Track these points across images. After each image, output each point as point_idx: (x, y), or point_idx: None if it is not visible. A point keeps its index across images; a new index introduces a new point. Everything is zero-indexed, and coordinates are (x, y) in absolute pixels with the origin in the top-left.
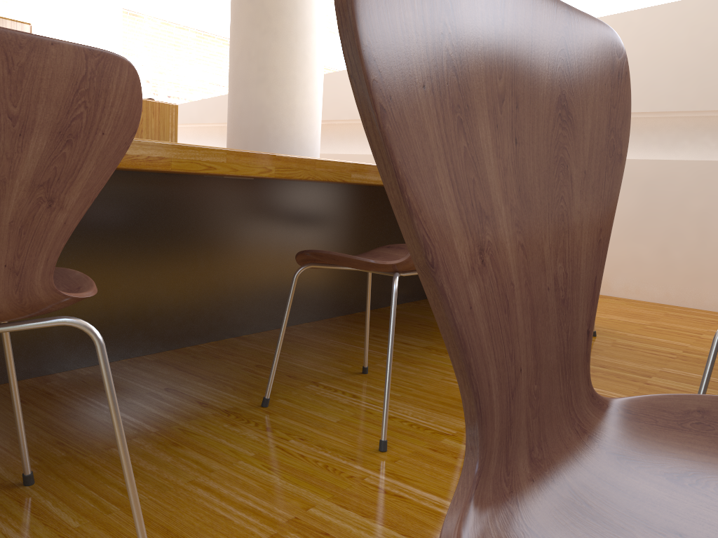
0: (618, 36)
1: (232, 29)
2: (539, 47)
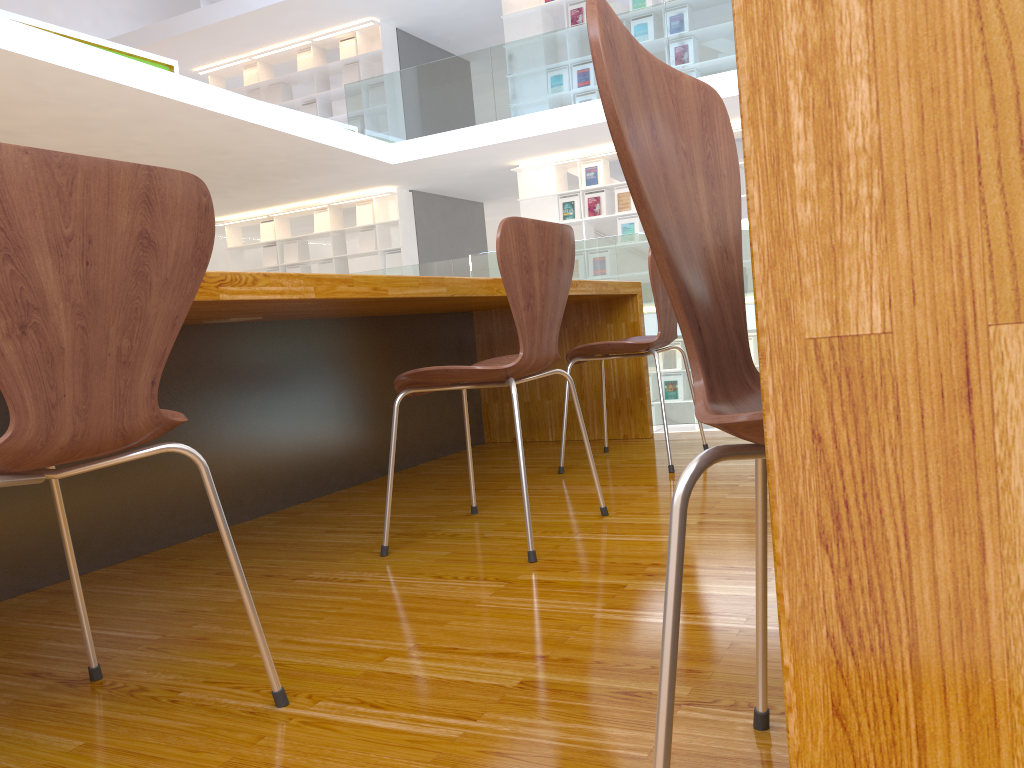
0: None
1: None
2: None
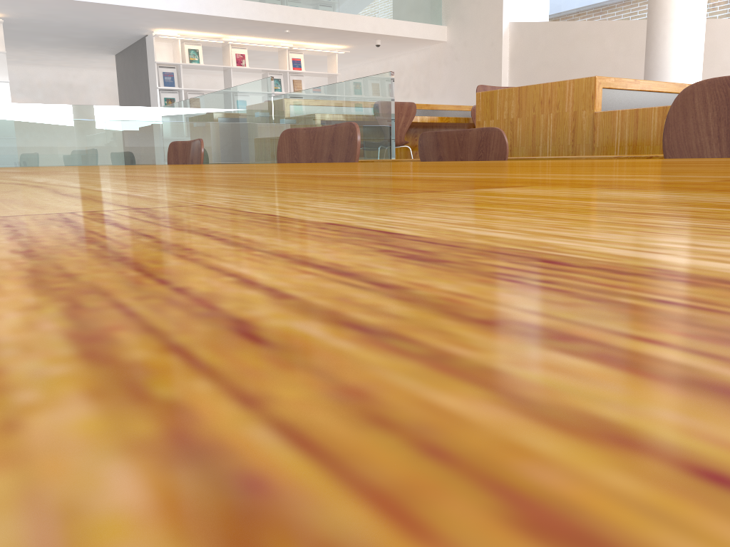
0: (200, 140)
1: None
2: (190, 152)
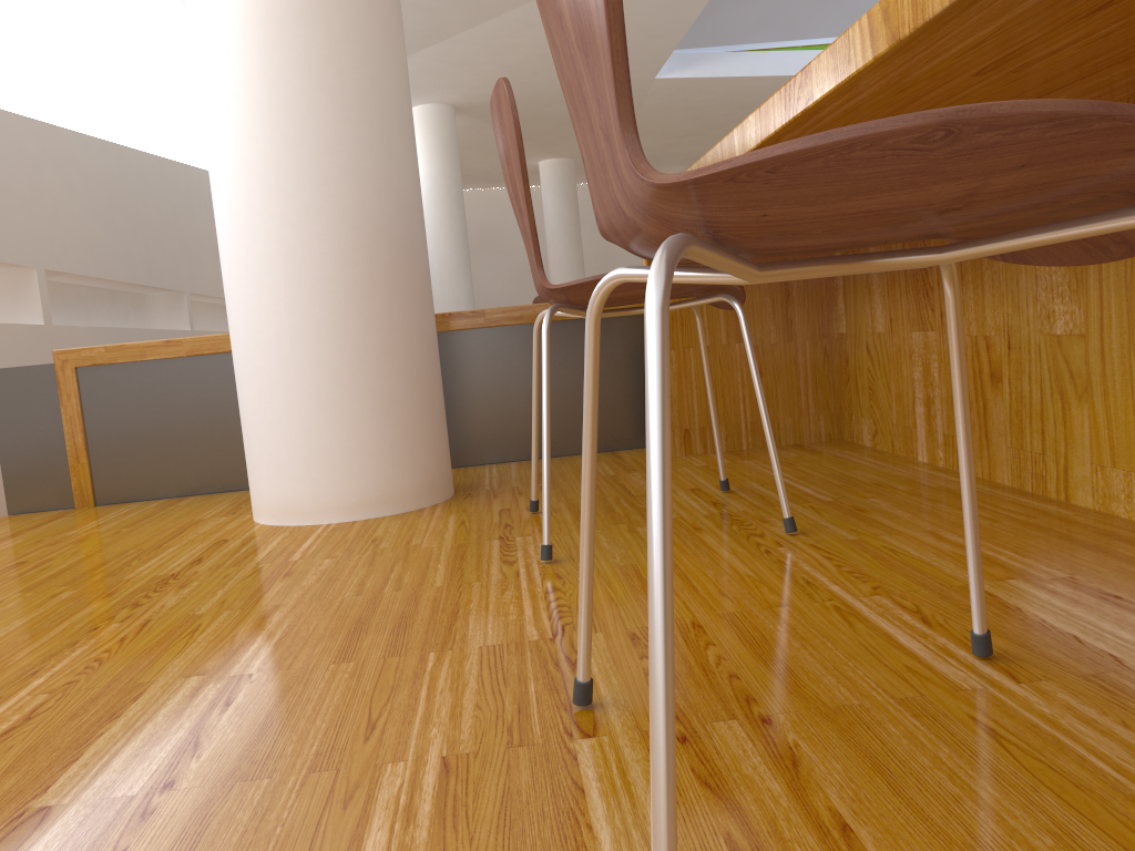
0: None
1: (391, 11)
2: None
